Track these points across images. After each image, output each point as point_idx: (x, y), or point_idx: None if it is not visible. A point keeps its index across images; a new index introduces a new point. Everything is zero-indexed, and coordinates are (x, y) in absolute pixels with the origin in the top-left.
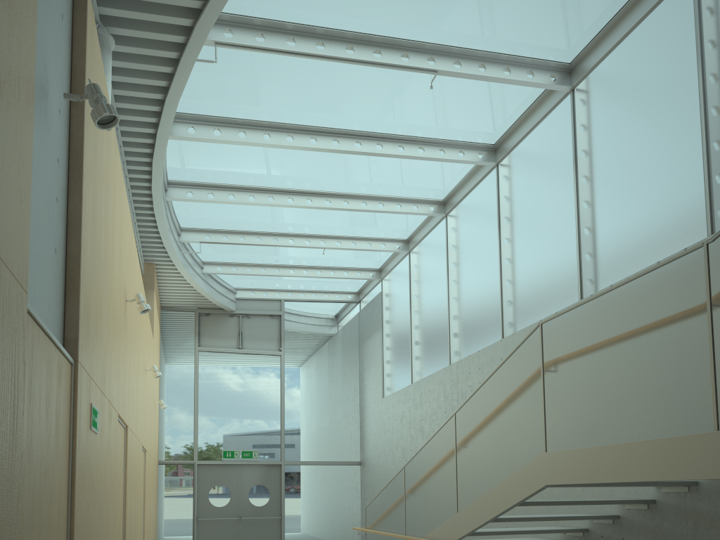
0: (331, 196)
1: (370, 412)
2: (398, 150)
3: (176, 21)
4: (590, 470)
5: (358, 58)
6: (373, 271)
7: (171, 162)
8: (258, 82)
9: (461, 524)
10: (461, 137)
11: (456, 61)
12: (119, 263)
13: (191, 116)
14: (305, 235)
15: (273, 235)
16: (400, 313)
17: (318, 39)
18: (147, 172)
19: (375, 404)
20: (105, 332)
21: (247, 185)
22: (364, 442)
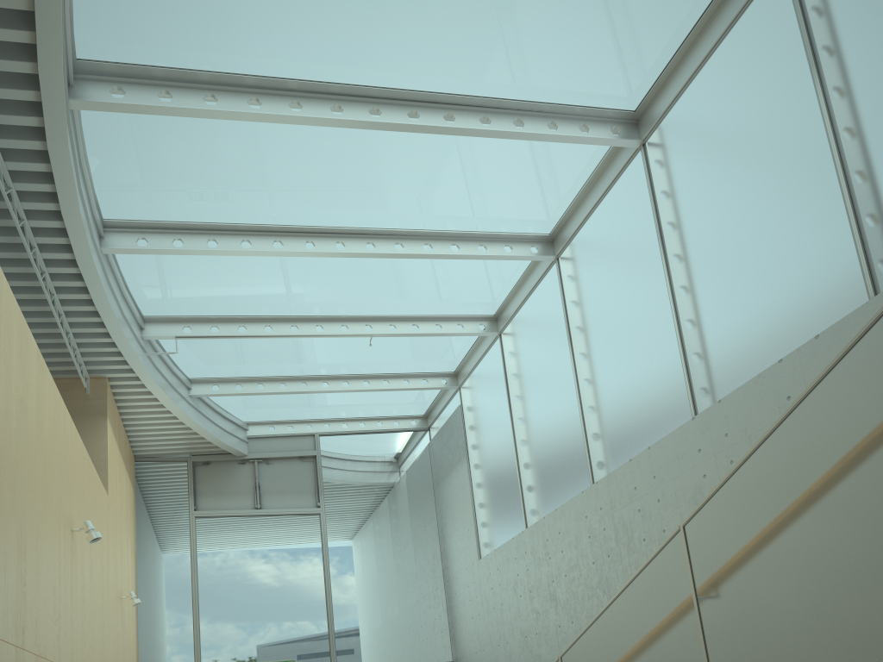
0: (375, 236)
1: (461, 584)
2: (481, 124)
3: None
4: None
5: None
6: (445, 377)
7: (102, 180)
8: None
9: None
10: (583, 97)
11: None
12: None
13: (115, 67)
14: (340, 317)
15: (291, 321)
16: (494, 428)
17: None
18: (48, 179)
19: (467, 571)
20: None
21: (236, 224)
22: (456, 631)
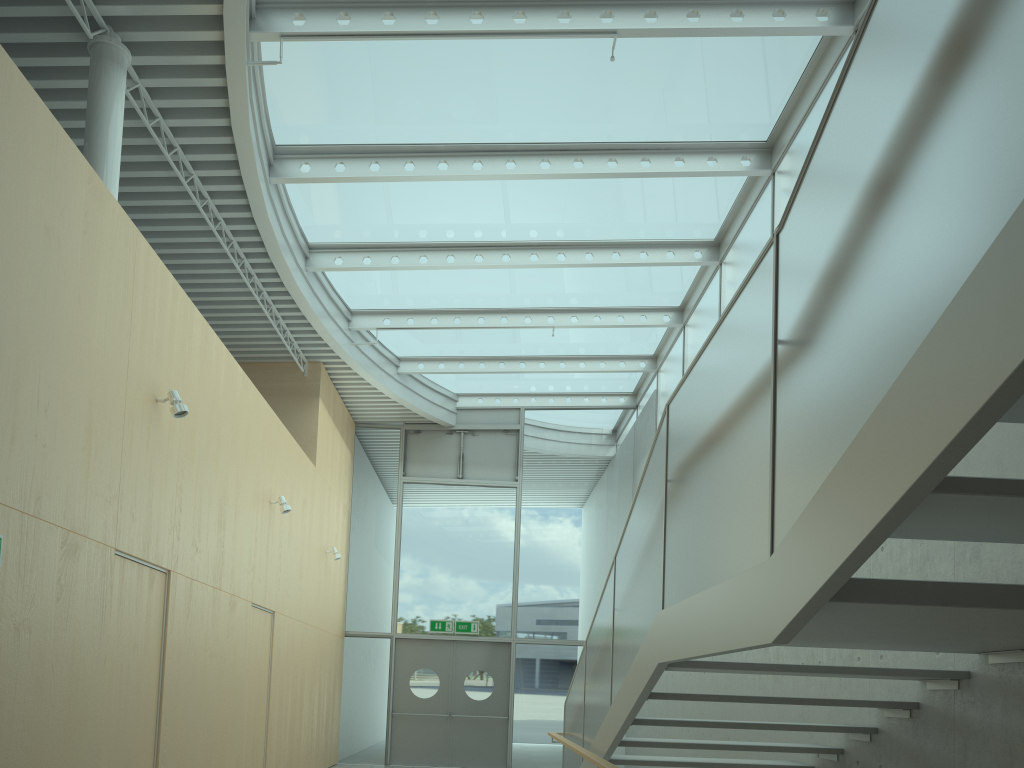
0: (539, 248)
1: None
2: (607, 167)
3: (200, 10)
4: (684, 637)
5: (487, 29)
6: (644, 360)
7: (304, 218)
8: (373, 87)
9: (610, 727)
10: (708, 135)
11: (650, 12)
12: (117, 347)
13: (303, 148)
14: (524, 309)
15: (479, 313)
16: None
17: (430, 8)
18: (258, 233)
19: None
20: (44, 435)
21: (415, 242)
22: None
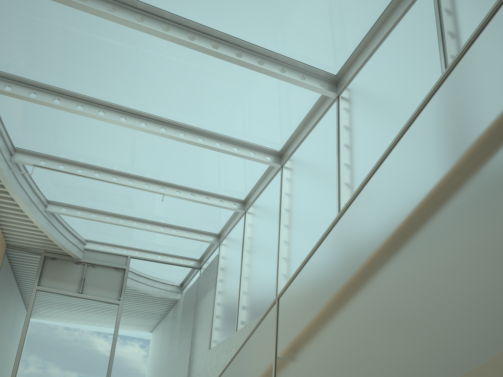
0: (167, 125)
1: (196, 364)
2: (235, 55)
3: None
4: None
5: None
6: (212, 236)
7: None
8: None
9: None
10: (303, 56)
11: None
12: None
13: None
14: (145, 178)
15: (113, 174)
16: (232, 268)
17: None
18: None
19: (201, 357)
20: None
21: (76, 93)
22: None
